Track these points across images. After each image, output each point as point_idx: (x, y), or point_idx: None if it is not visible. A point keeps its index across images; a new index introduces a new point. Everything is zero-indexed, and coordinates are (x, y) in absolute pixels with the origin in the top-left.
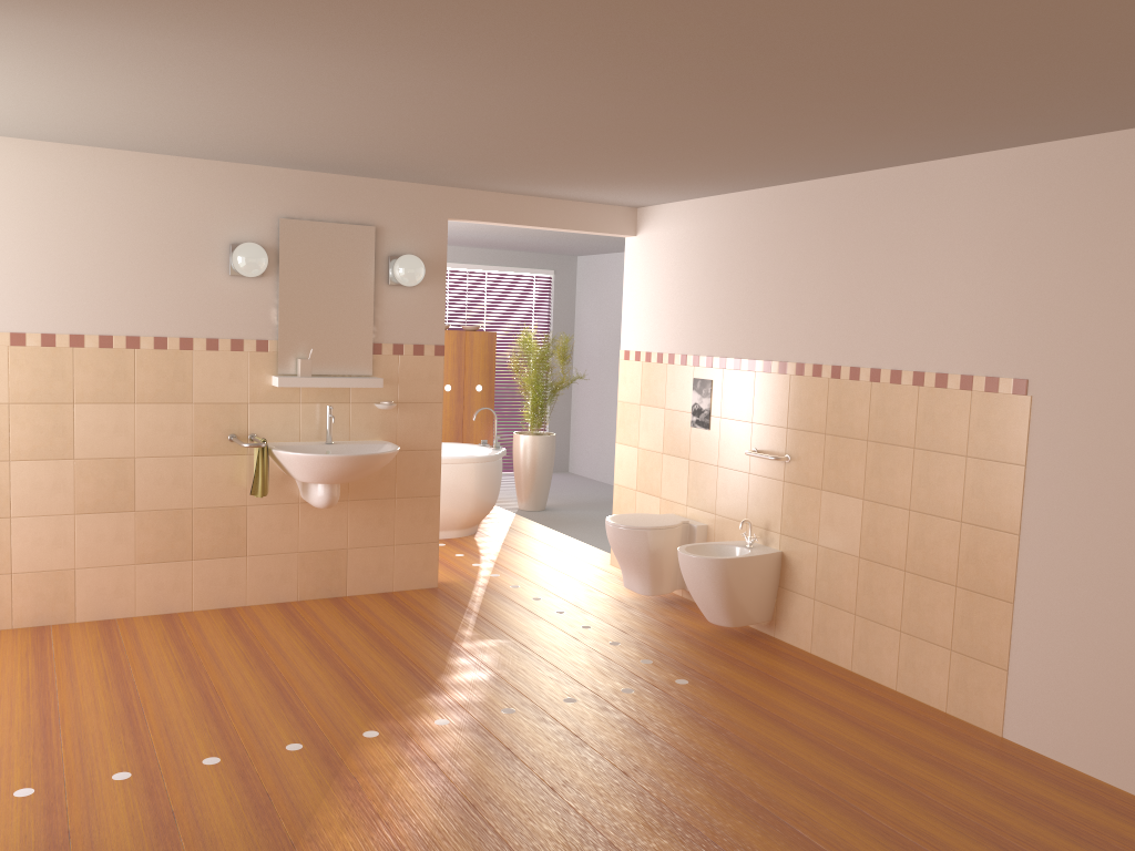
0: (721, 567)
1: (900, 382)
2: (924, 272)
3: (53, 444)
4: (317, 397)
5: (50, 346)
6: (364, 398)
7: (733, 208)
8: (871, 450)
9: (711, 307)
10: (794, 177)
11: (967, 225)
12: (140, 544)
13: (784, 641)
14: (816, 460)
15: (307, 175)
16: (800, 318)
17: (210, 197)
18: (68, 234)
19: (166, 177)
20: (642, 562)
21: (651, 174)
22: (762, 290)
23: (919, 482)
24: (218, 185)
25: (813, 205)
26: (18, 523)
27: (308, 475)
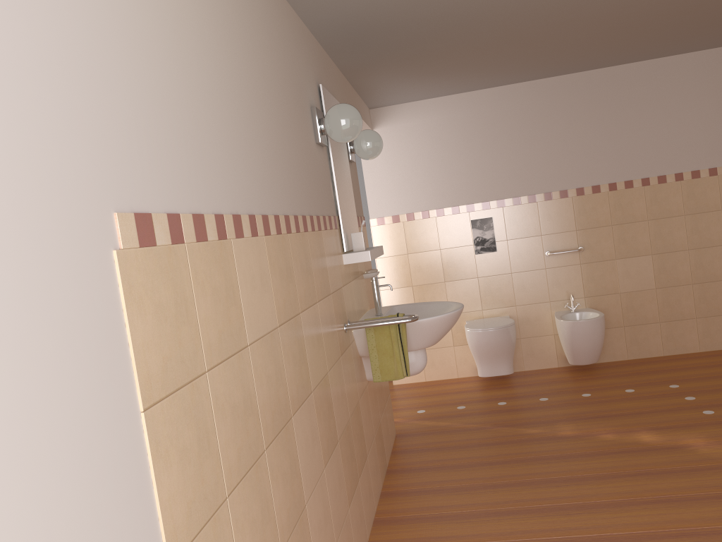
0: (604, 321)
1: (666, 182)
2: (670, 118)
3: (302, 377)
4: (353, 273)
5: (280, 233)
6: (360, 270)
7: (488, 99)
8: (652, 225)
9: (478, 168)
10: (566, 71)
11: (694, 90)
12: (346, 482)
13: (602, 362)
14: (606, 243)
15: (316, 43)
16: (573, 160)
17: (297, 50)
18: (260, 71)
19: (281, 17)
20: (512, 349)
21: (521, 63)
22: (531, 149)
23: (692, 233)
24: (297, 38)
25: (569, 90)
26: (310, 510)
27: (434, 338)
